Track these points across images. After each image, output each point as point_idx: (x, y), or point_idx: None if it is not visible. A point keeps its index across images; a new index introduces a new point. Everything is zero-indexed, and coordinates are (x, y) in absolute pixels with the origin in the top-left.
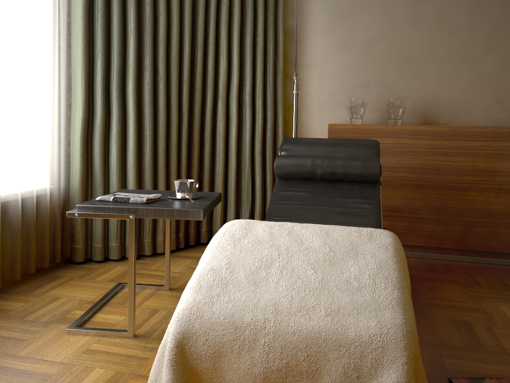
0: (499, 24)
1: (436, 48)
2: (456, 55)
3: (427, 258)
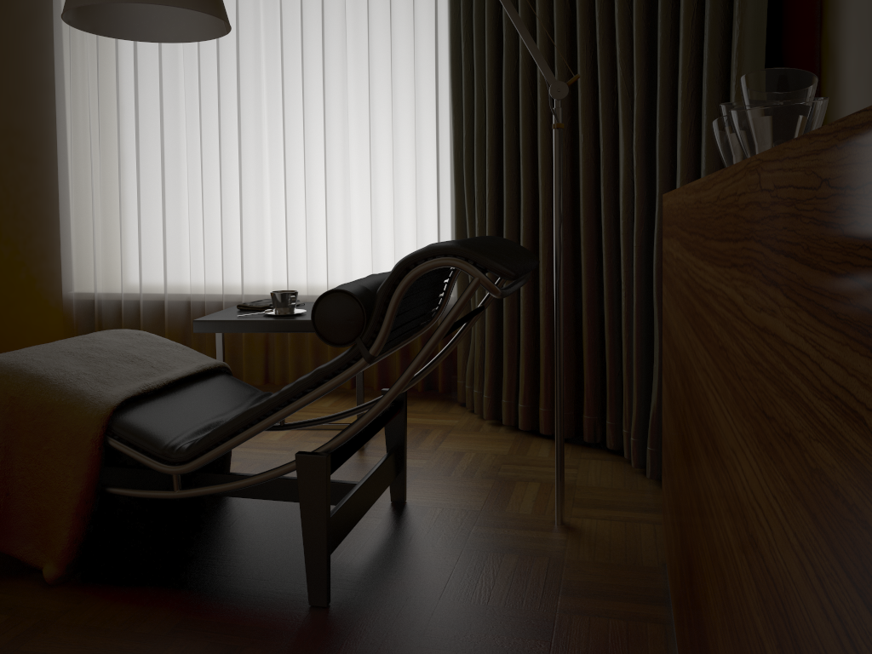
0: None
1: None
2: None
3: None
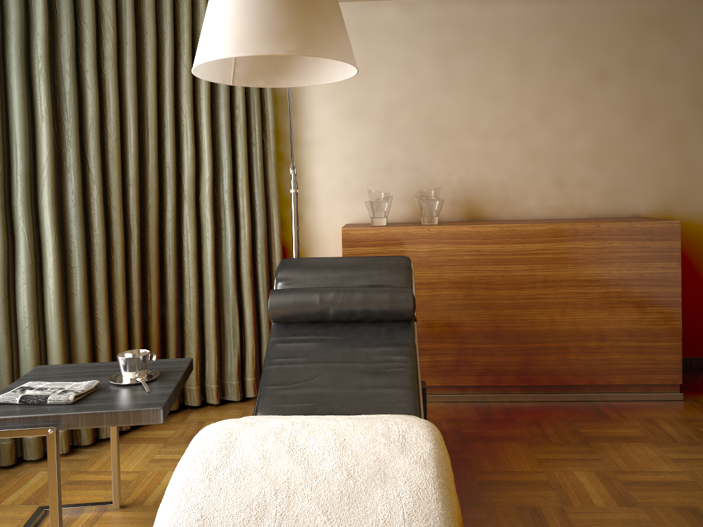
0: (552, 85)
1: (476, 117)
2: (503, 125)
3: (481, 401)
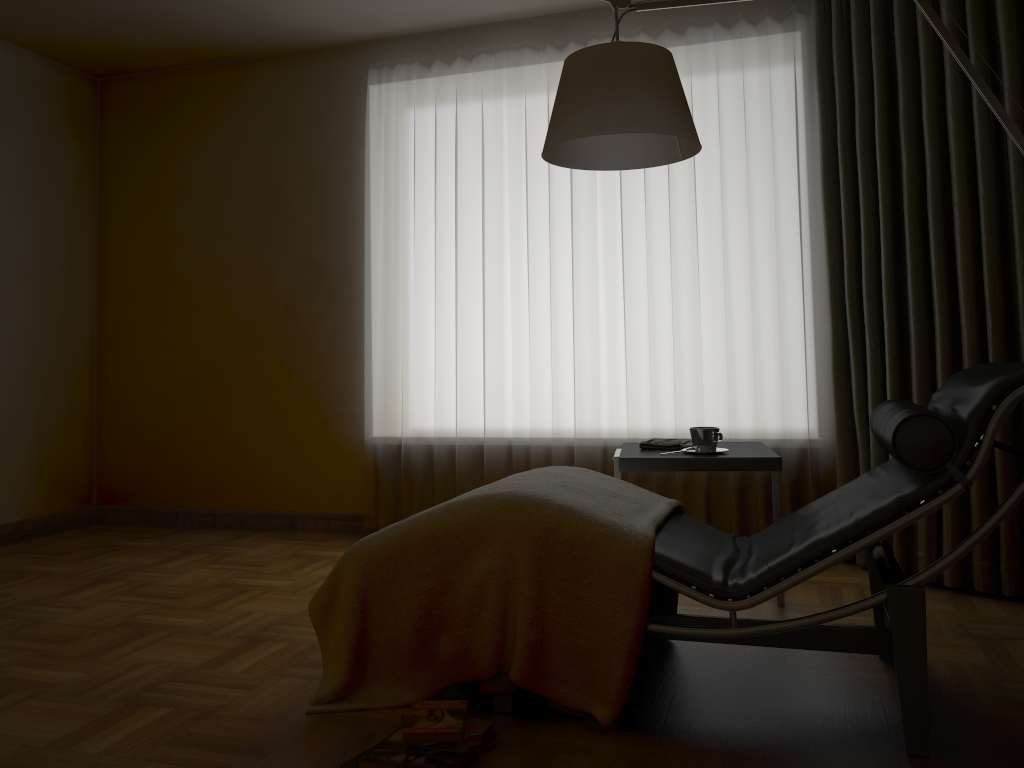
0: None
1: None
2: None
3: None
